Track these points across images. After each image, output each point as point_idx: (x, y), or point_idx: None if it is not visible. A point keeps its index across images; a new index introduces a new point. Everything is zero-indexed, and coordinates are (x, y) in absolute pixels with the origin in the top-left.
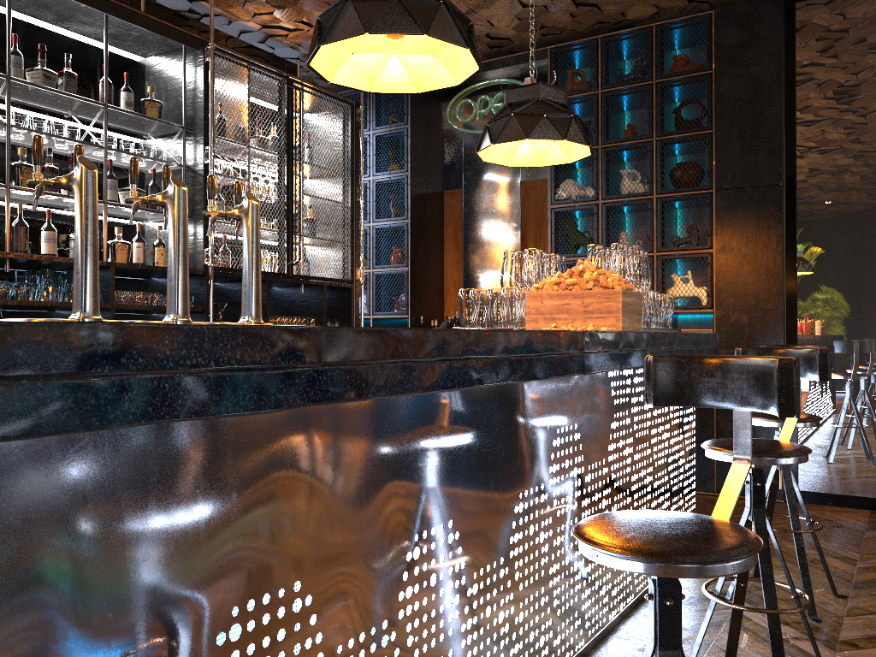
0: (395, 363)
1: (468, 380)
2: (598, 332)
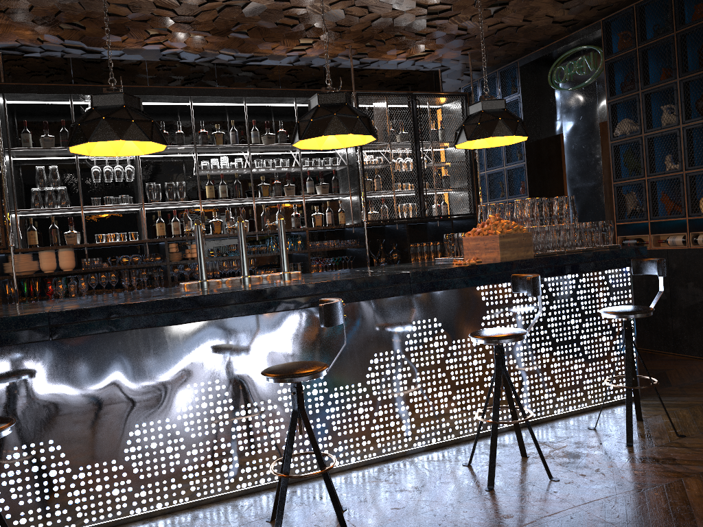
0: (243, 303)
1: (295, 306)
2: (428, 270)
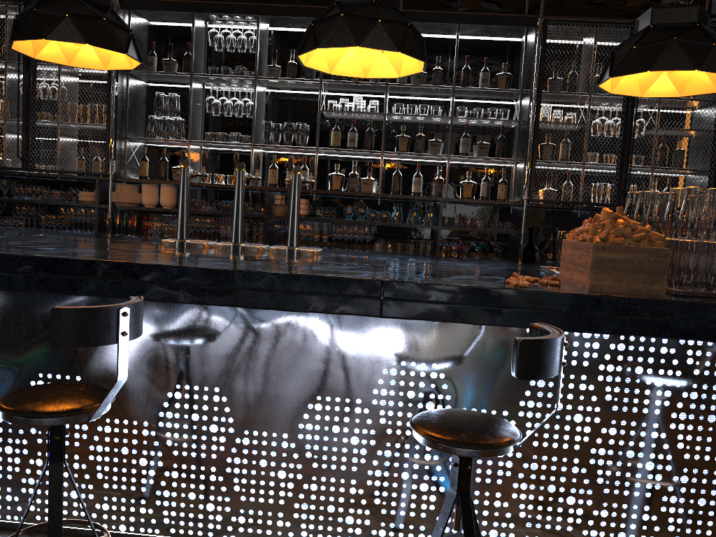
0: (106, 279)
1: (182, 298)
2: (418, 283)
